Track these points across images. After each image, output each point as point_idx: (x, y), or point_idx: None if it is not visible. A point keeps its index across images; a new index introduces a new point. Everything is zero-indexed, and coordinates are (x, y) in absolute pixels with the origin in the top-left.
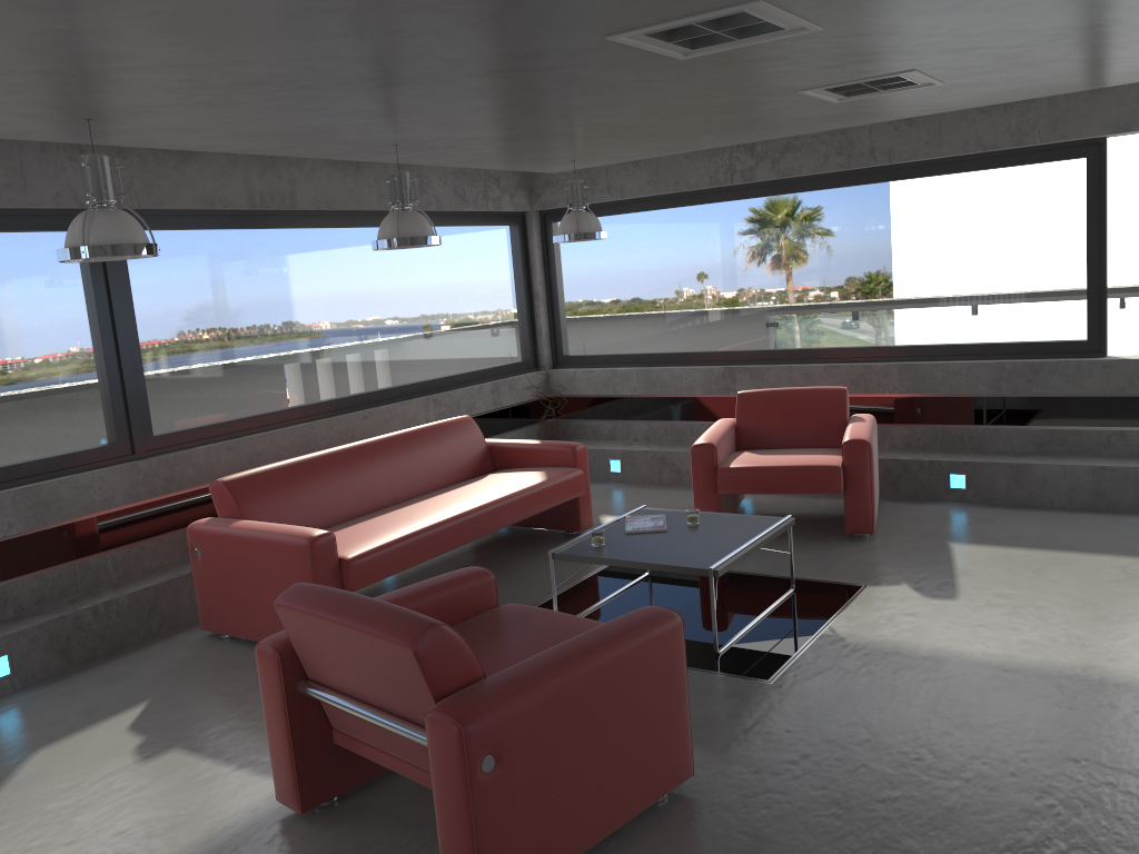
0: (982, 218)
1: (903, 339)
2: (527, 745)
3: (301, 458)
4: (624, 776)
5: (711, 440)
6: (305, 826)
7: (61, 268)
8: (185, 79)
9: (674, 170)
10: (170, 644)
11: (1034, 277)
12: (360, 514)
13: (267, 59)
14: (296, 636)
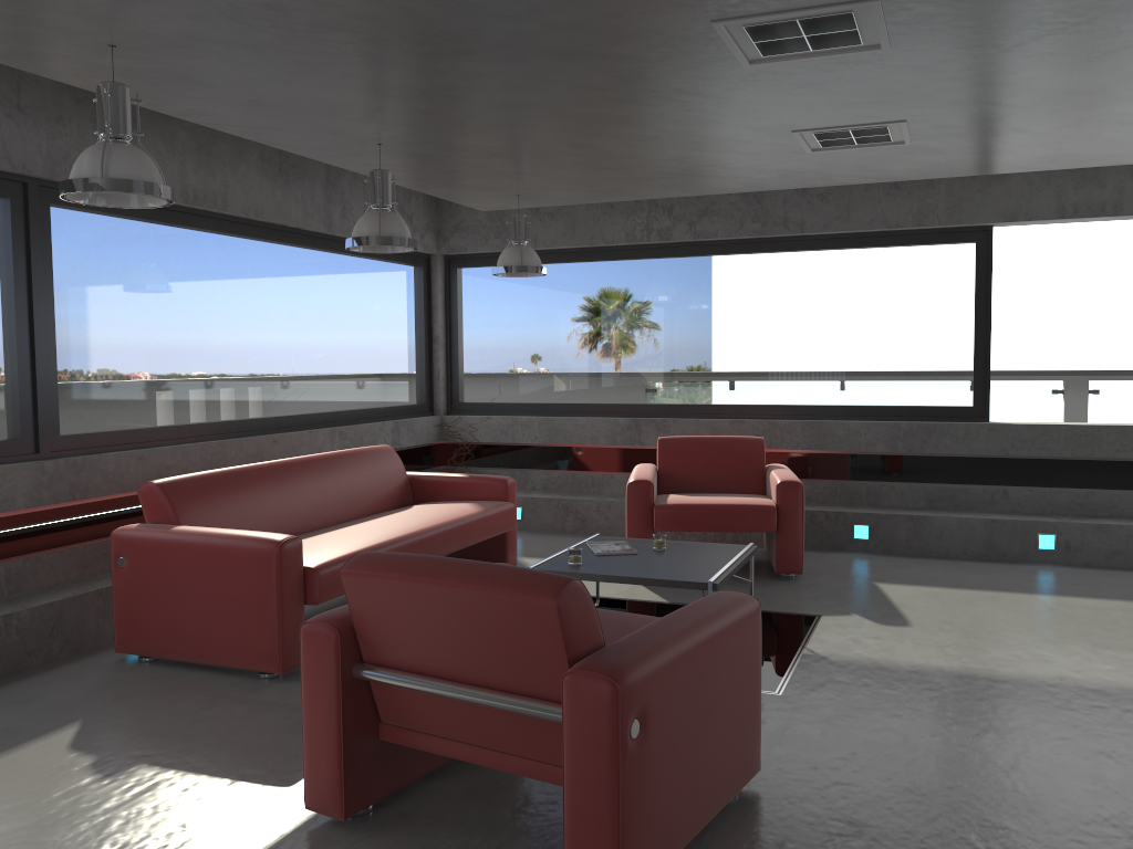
0: (882, 290)
1: (805, 399)
2: (663, 713)
3: (235, 468)
4: (721, 761)
5: (647, 478)
6: (348, 834)
7: None
8: (272, 2)
9: (591, 225)
10: (79, 667)
11: (927, 347)
12: (293, 534)
13: None
14: (364, 609)
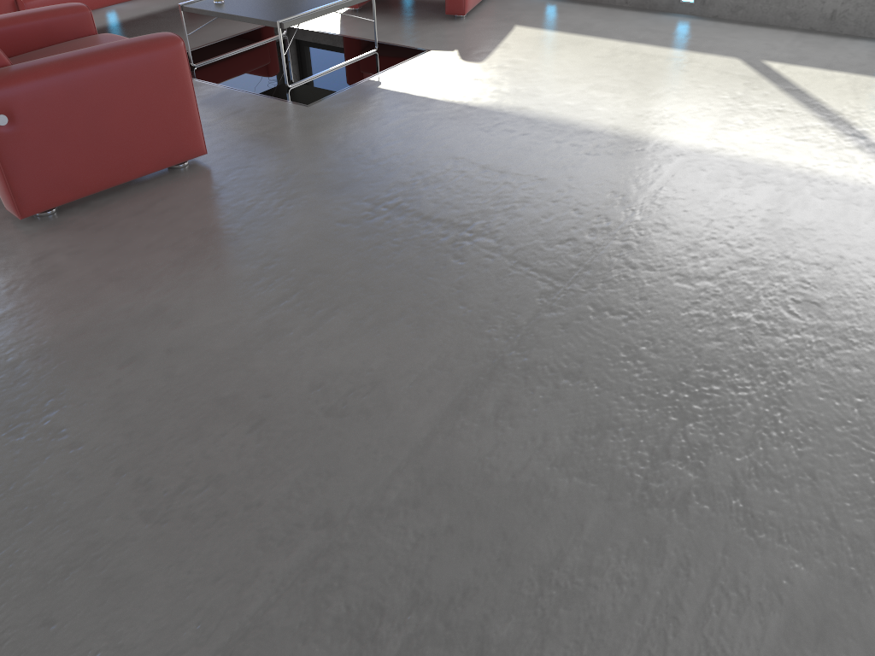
0: None
1: None
2: (36, 112)
3: None
4: (135, 145)
5: None
6: None
7: None
8: None
9: None
10: None
11: None
12: None
13: None
14: None
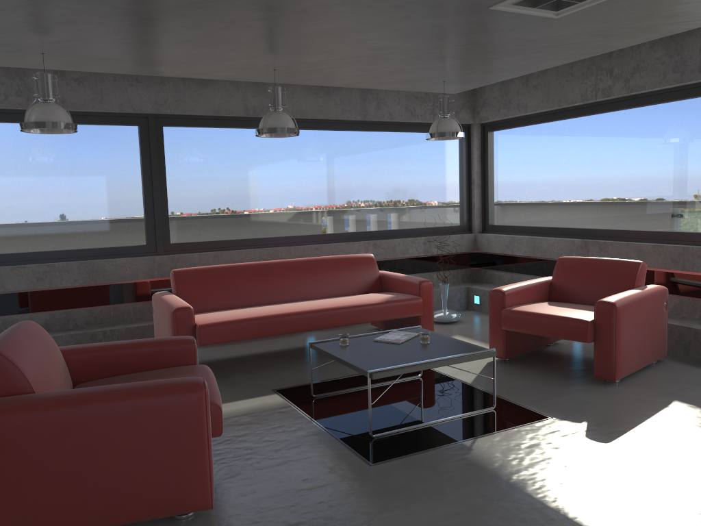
0: None
1: None
2: (20, 443)
3: (232, 265)
4: (124, 489)
5: (504, 288)
6: None
7: (126, 145)
8: (21, 21)
9: (558, 91)
10: None
11: None
12: (263, 304)
13: (27, 3)
14: None
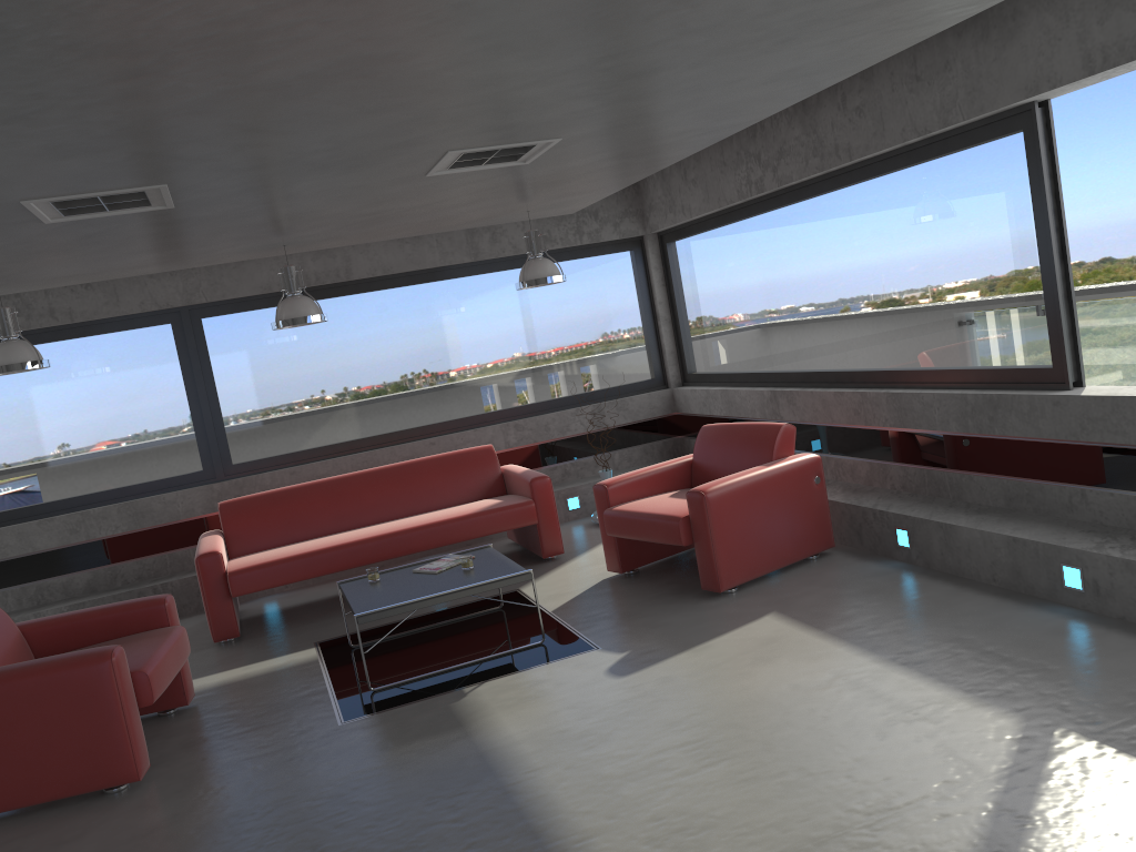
0: (949, 215)
1: (904, 362)
2: None
3: (295, 486)
4: (42, 766)
5: (609, 481)
6: None
7: (159, 351)
8: None
9: (716, 186)
10: (198, 617)
11: (1002, 285)
12: (339, 531)
13: None
14: None
